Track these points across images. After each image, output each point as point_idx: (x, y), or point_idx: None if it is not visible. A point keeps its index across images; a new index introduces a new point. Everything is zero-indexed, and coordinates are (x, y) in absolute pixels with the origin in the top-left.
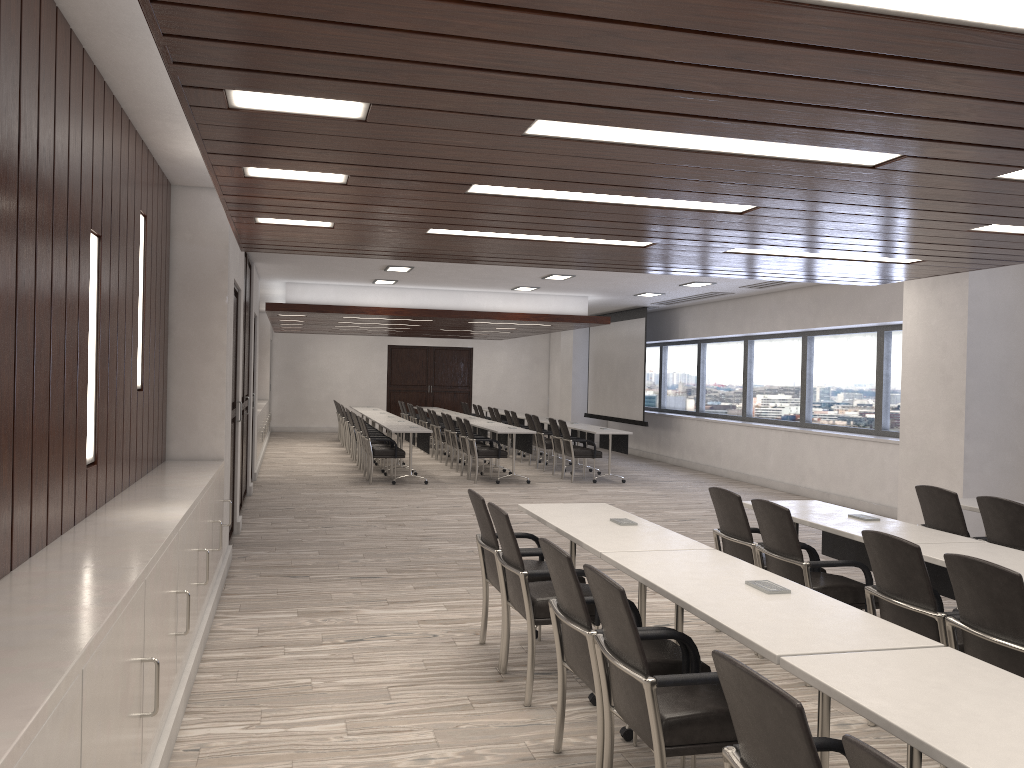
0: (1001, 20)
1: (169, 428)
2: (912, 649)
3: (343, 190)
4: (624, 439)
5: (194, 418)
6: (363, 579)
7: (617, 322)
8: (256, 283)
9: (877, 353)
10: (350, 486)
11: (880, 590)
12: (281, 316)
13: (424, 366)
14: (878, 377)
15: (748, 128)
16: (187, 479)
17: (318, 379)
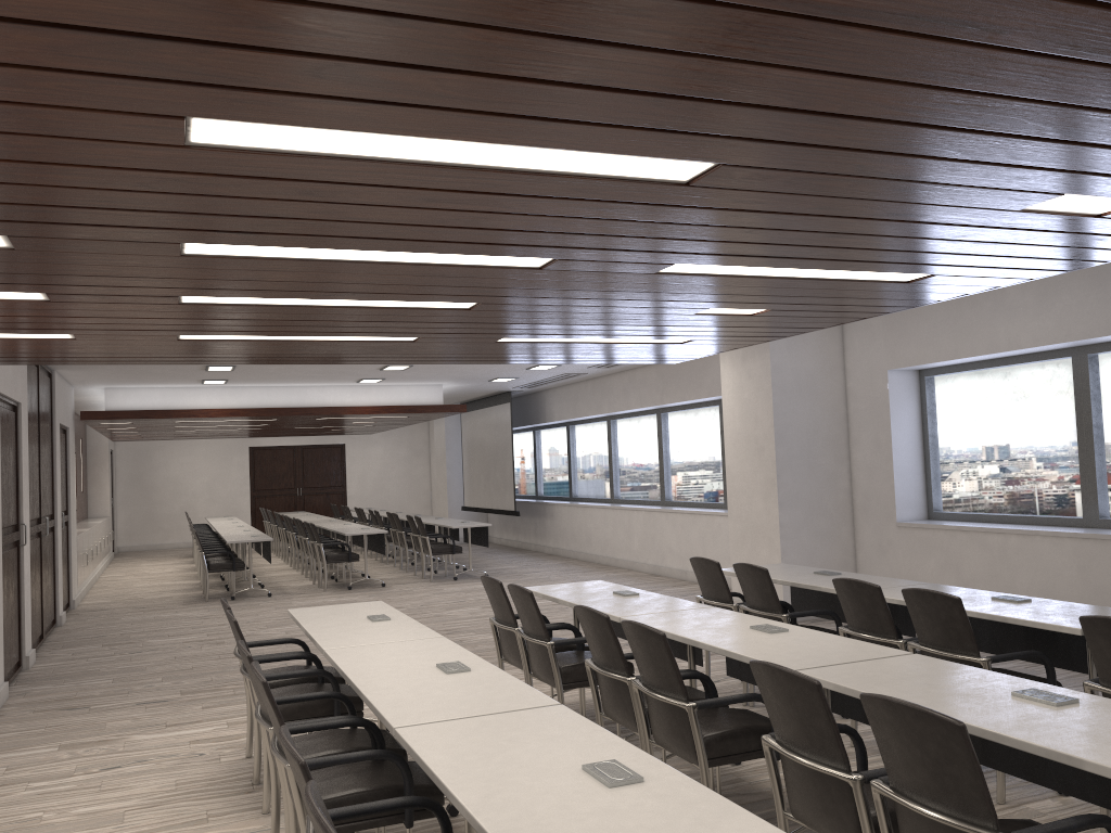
0: (501, 163)
1: None
2: (526, 710)
3: (51, 306)
4: (485, 531)
5: None
6: (150, 704)
7: (485, 408)
8: (64, 391)
9: (721, 426)
10: (182, 606)
11: (595, 661)
12: (104, 424)
13: (292, 467)
14: (723, 450)
15: (386, 243)
16: None
17: (171, 489)
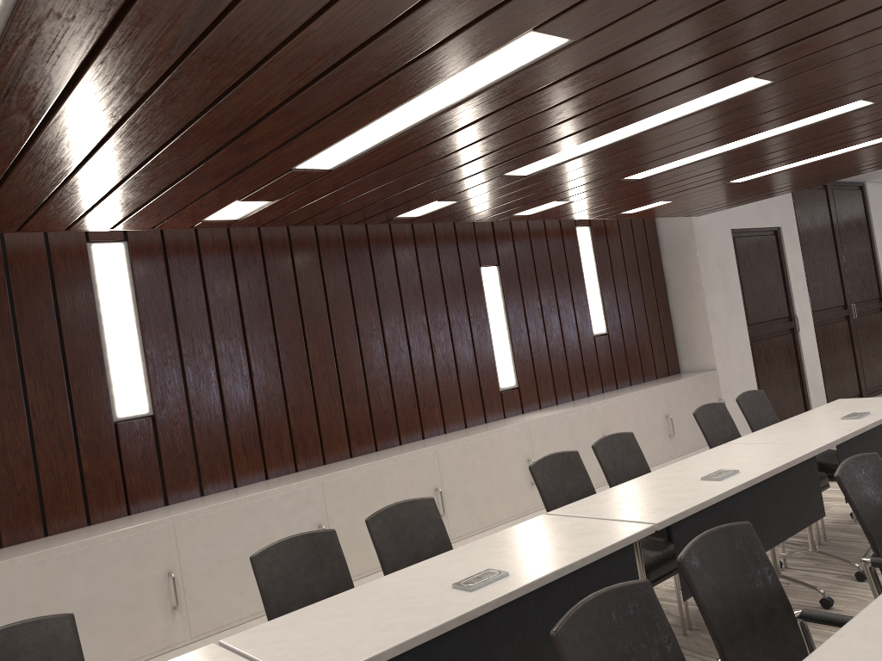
0: (439, 106)
1: (679, 350)
2: (623, 522)
3: (584, 201)
4: None
5: (692, 342)
6: None
7: None
8: None
9: None
10: None
11: None
12: None
13: None
14: None
15: (582, 134)
16: (635, 389)
17: None
